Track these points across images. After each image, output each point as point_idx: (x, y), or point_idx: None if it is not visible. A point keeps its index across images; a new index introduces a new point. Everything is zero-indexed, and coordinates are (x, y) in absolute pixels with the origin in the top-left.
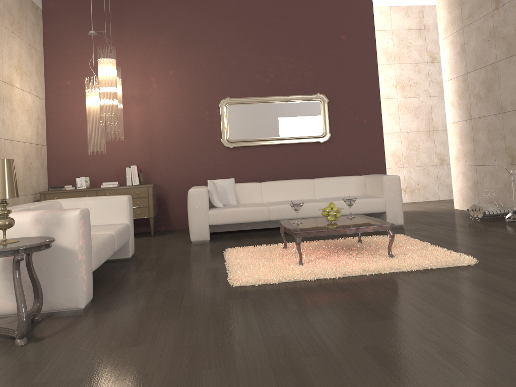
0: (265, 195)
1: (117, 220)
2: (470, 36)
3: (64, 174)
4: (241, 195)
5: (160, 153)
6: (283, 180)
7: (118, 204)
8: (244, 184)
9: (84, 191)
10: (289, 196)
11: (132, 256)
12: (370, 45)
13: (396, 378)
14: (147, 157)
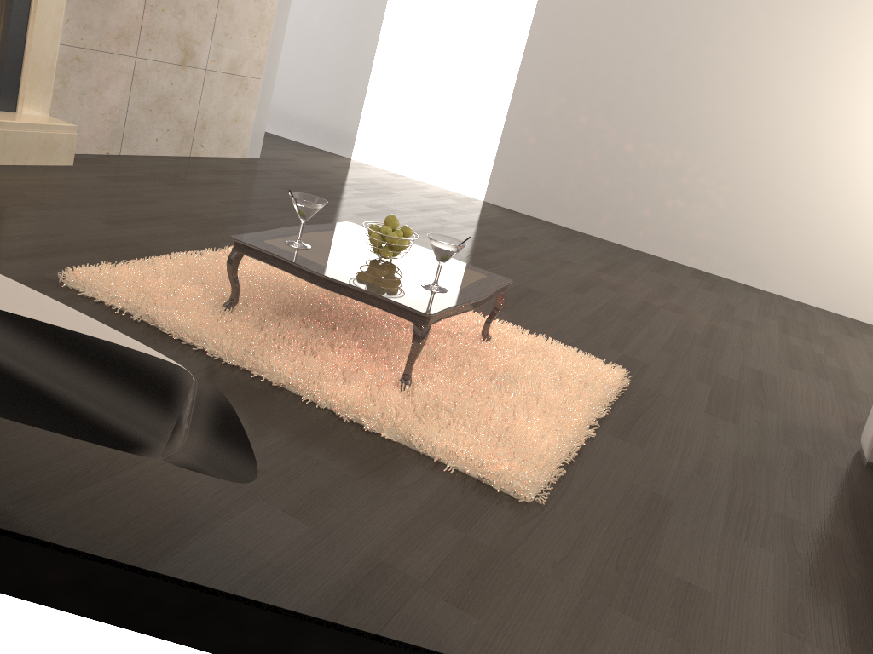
0: None
1: None
2: None
3: None
4: None
5: None
6: None
7: None
8: None
9: None
10: None
11: None
12: None
13: (590, 286)
14: None
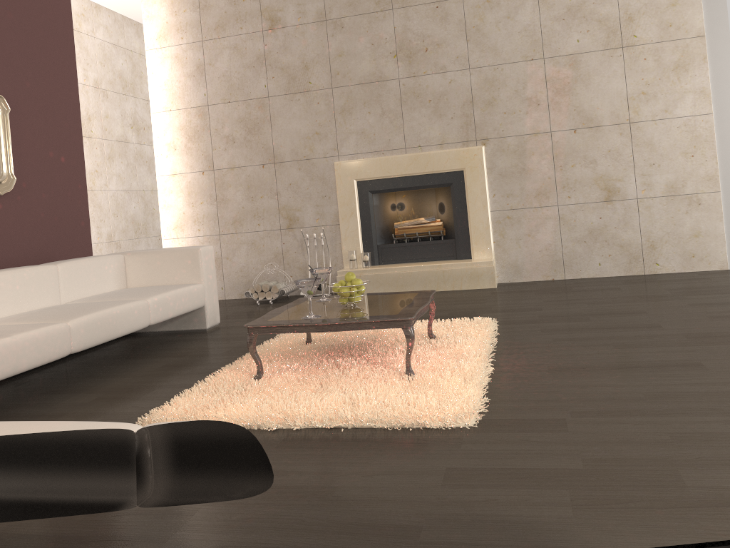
0: None
1: None
2: (219, 55)
3: None
4: None
5: None
6: None
7: None
8: None
9: None
10: (21, 305)
11: None
12: (66, 25)
13: None
14: None
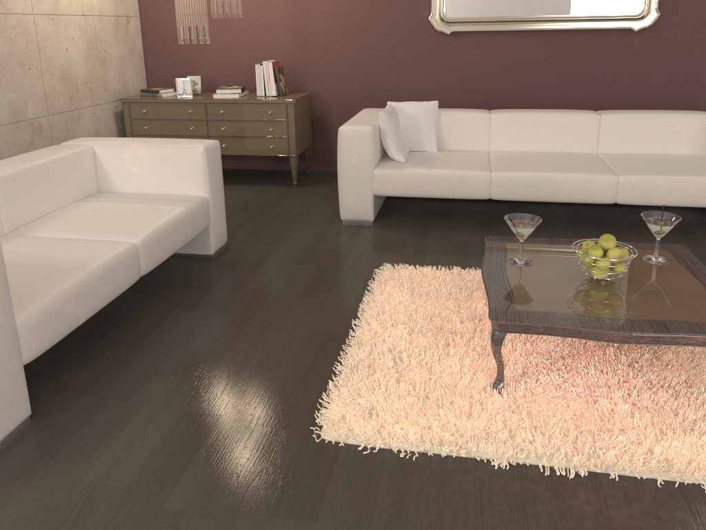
0: (495, 137)
1: (187, 189)
2: None
3: (169, 66)
4: (449, 134)
5: (320, 39)
6: (543, 101)
7: (187, 160)
8: (457, 113)
9: (187, 104)
10: (545, 145)
11: (221, 248)
12: None
13: None
14: (297, 44)
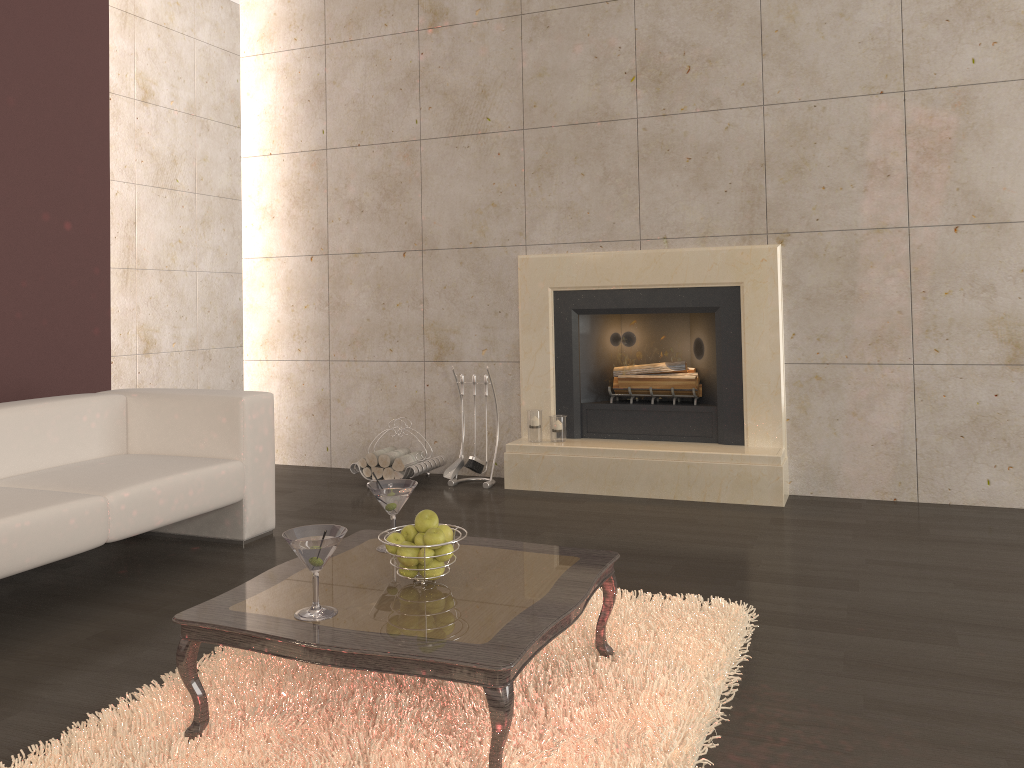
0: None
1: None
2: (349, 68)
3: None
4: None
5: None
6: None
7: None
8: None
9: None
10: None
11: None
12: (95, 9)
13: None
14: None
